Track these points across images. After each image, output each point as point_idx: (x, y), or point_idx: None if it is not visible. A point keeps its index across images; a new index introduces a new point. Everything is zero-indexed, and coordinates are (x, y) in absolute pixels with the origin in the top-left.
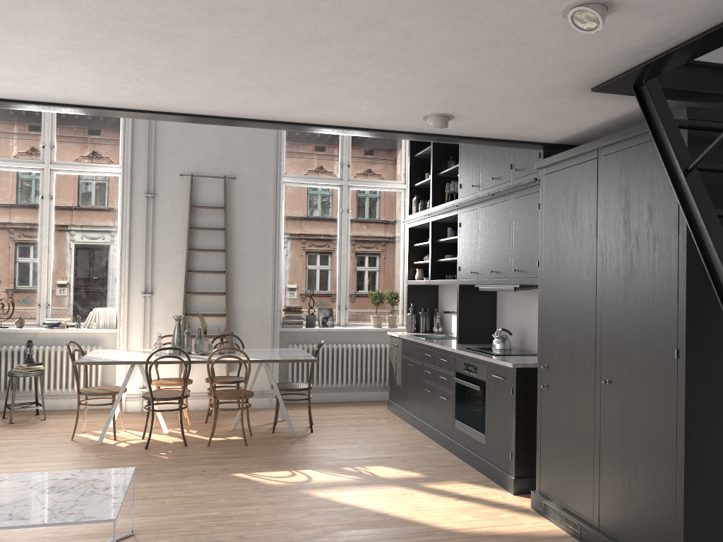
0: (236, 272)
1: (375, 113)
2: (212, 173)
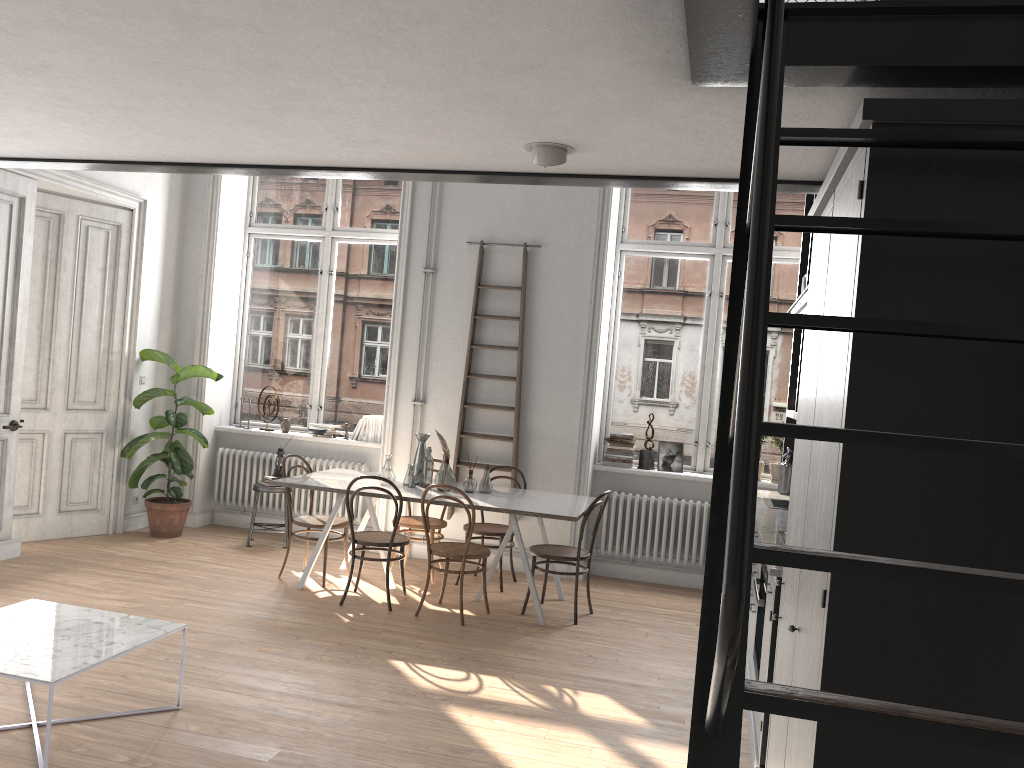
0: (534, 379)
1: (451, 148)
2: (510, 240)
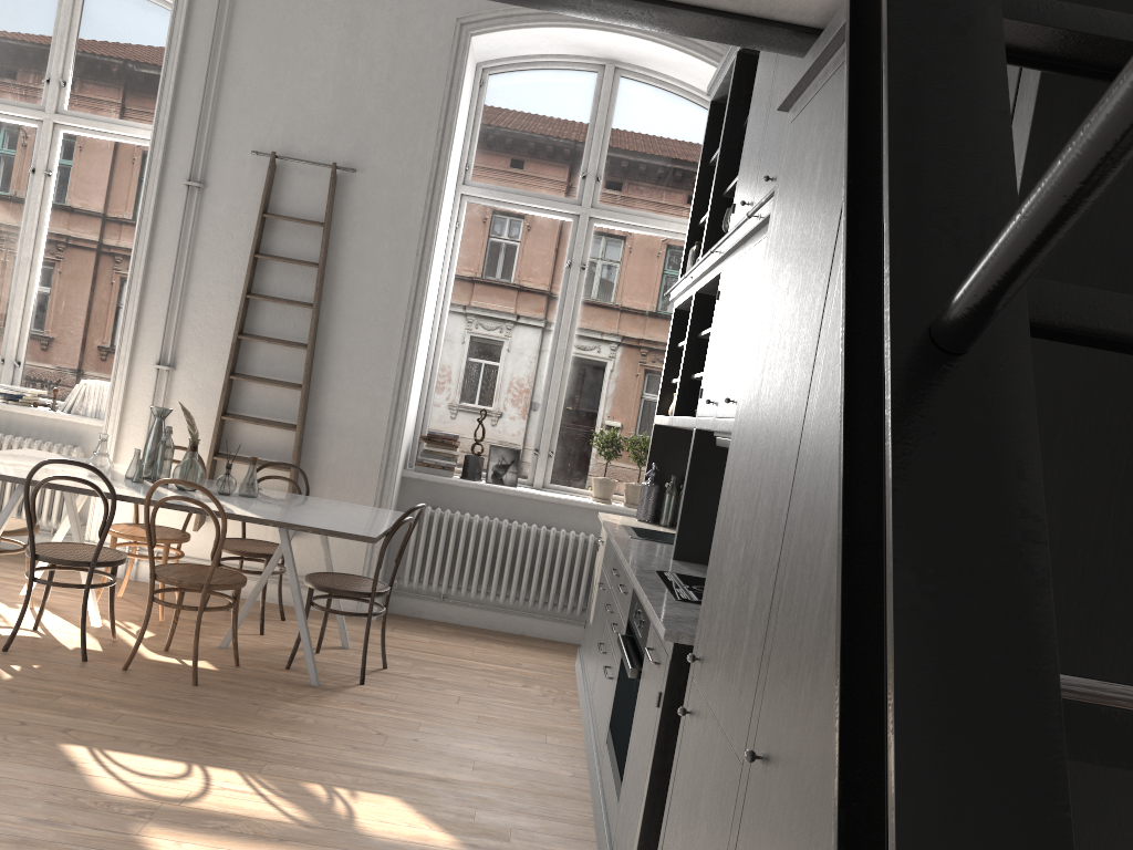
0: (333, 350)
1: None
2: (314, 157)
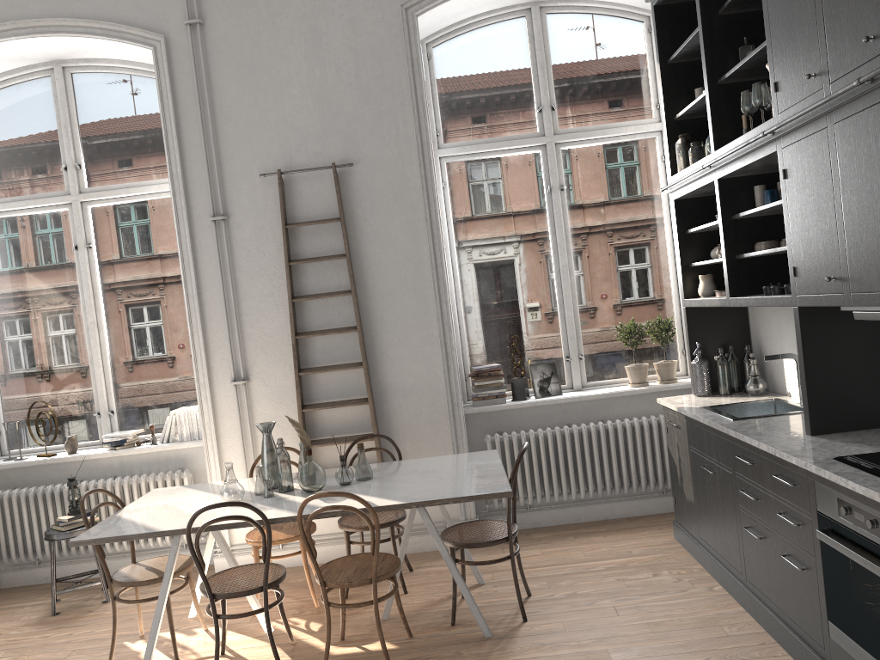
0: (378, 324)
1: None
2: (313, 164)
